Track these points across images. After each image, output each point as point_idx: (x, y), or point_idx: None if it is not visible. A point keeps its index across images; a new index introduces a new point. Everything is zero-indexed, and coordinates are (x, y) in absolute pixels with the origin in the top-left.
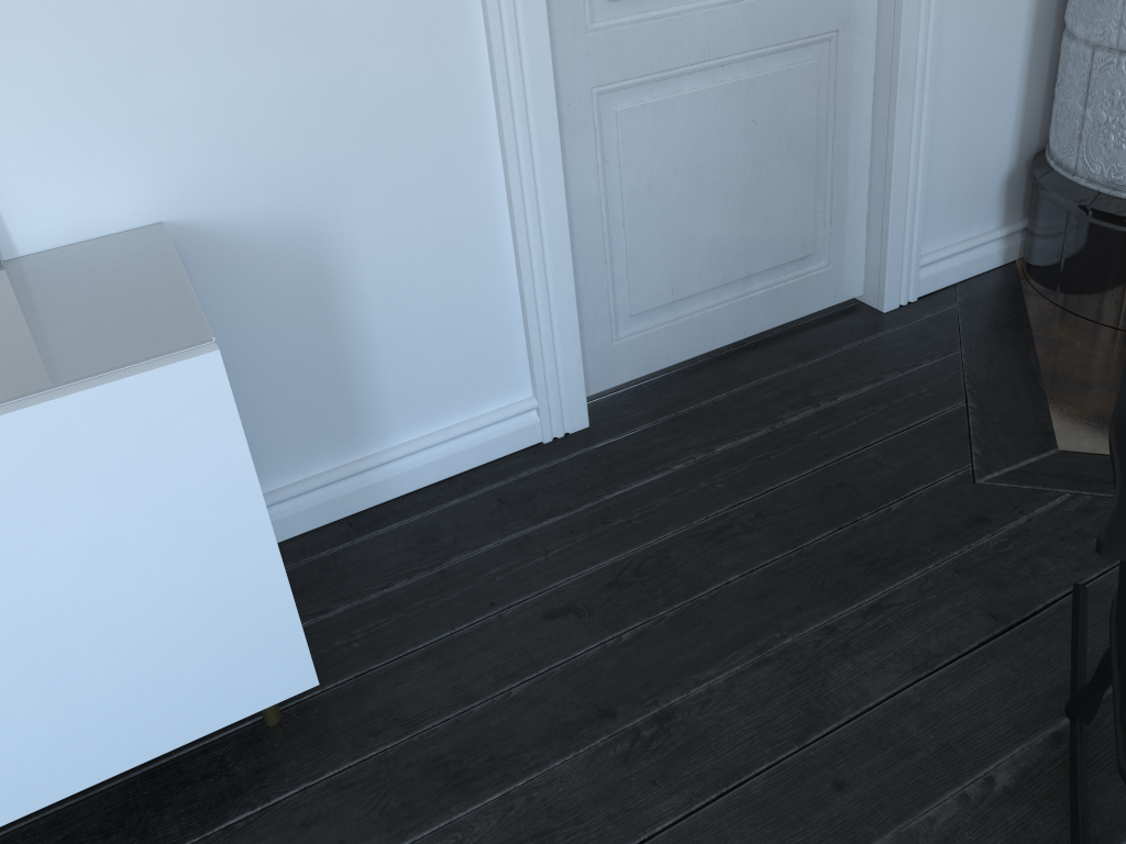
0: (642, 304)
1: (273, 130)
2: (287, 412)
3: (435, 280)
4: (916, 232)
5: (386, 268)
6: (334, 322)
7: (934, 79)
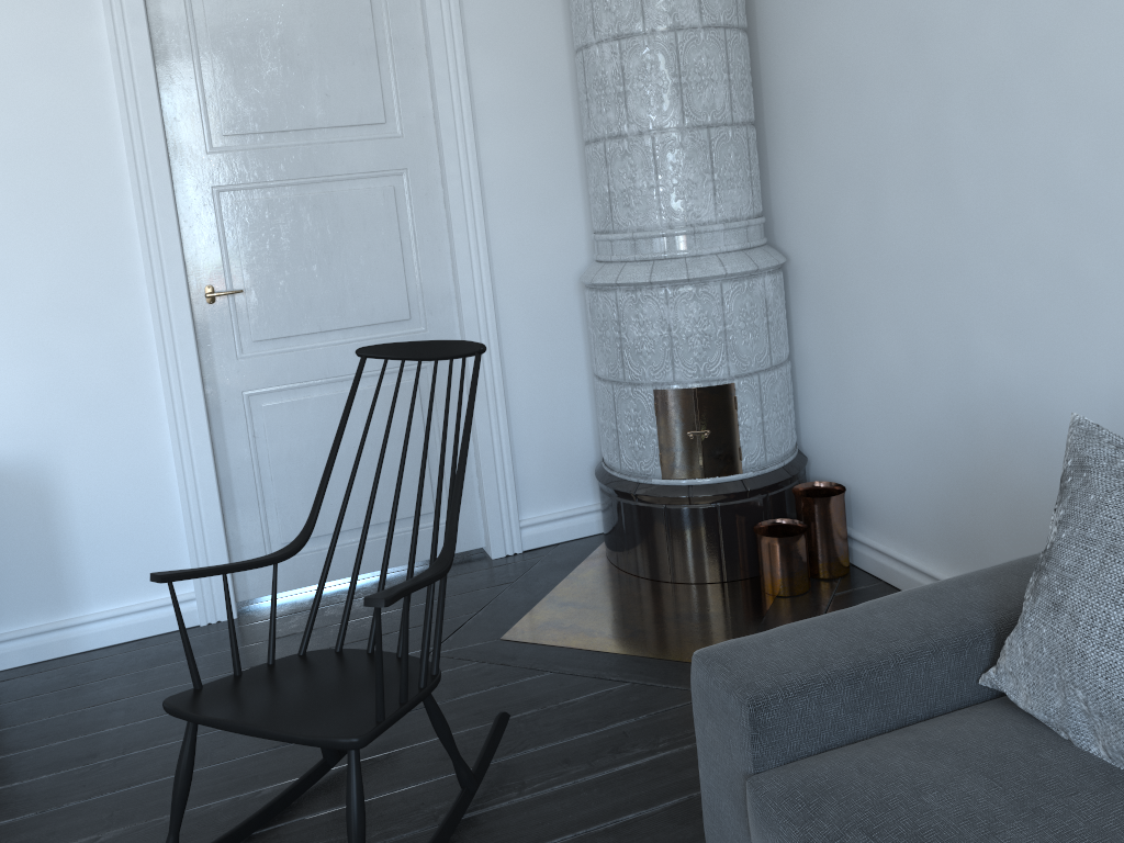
0: (290, 536)
1: (21, 406)
2: (15, 580)
3: (123, 503)
4: (511, 500)
5: (88, 492)
6: (51, 524)
7: (503, 394)
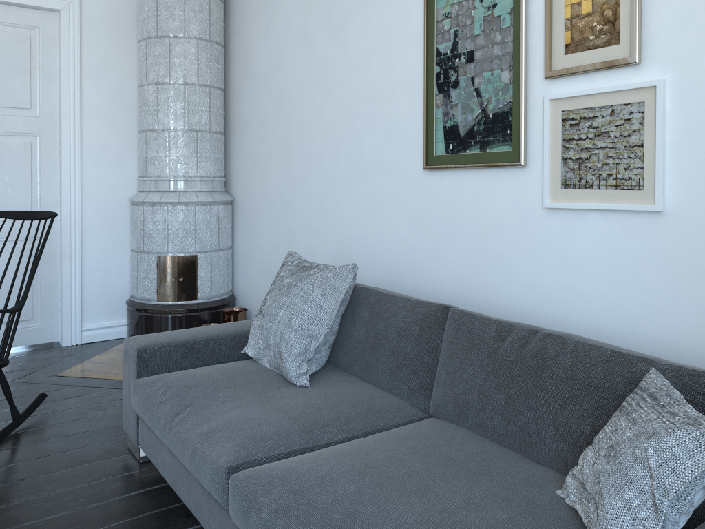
0: None
1: None
2: None
3: None
4: (78, 315)
5: None
6: None
7: (80, 257)
